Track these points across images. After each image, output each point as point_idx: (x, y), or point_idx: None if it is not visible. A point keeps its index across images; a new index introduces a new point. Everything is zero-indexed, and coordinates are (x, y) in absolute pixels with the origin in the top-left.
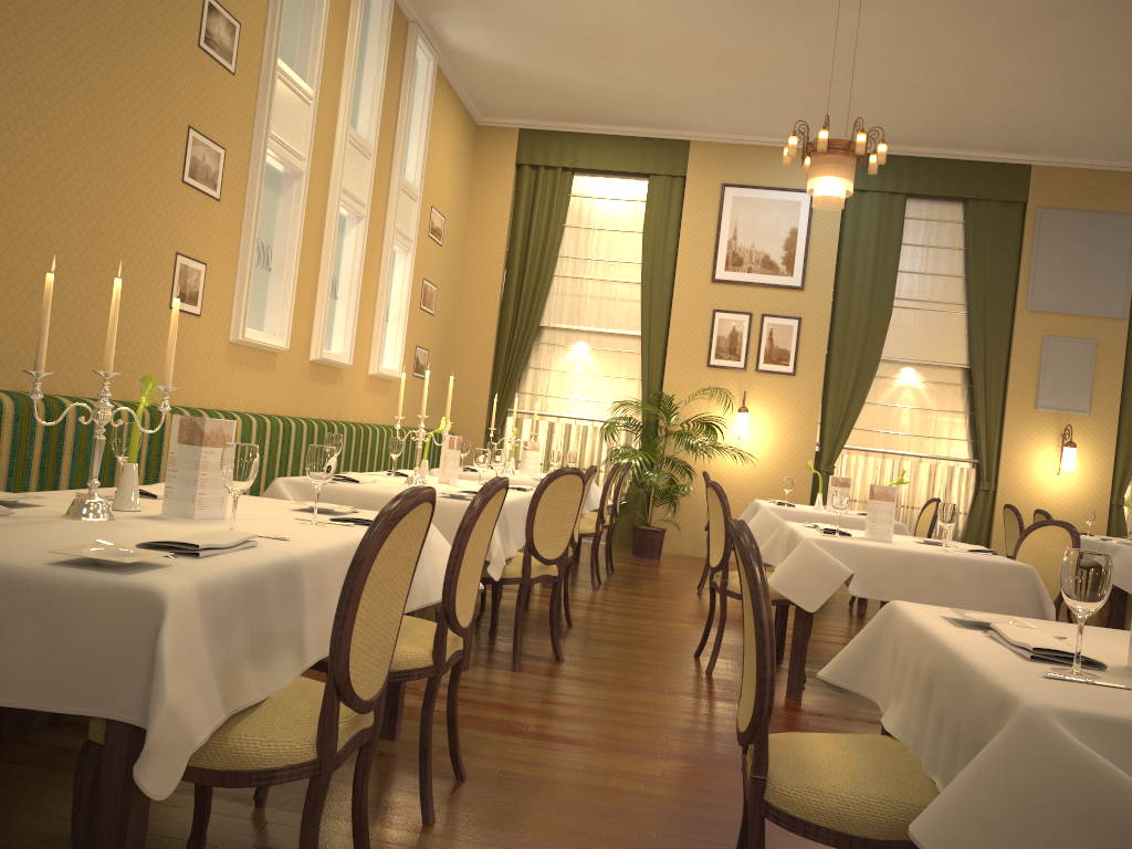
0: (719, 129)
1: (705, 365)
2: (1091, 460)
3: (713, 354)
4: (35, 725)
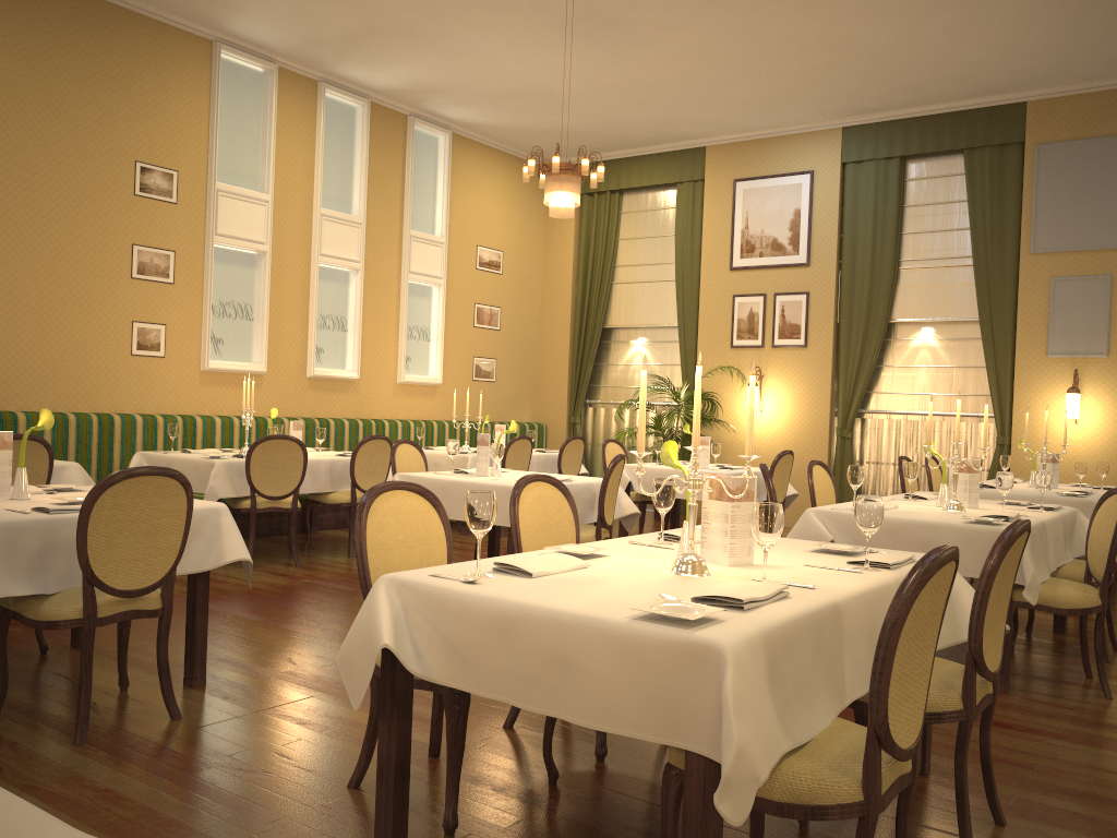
0: (722, 132)
1: (730, 346)
2: (1114, 405)
3: (735, 335)
4: None
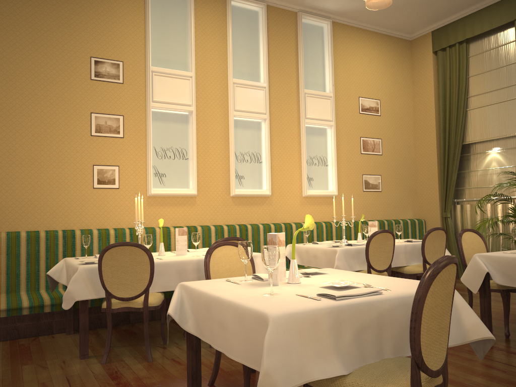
0: None
1: None
2: None
3: None
4: None
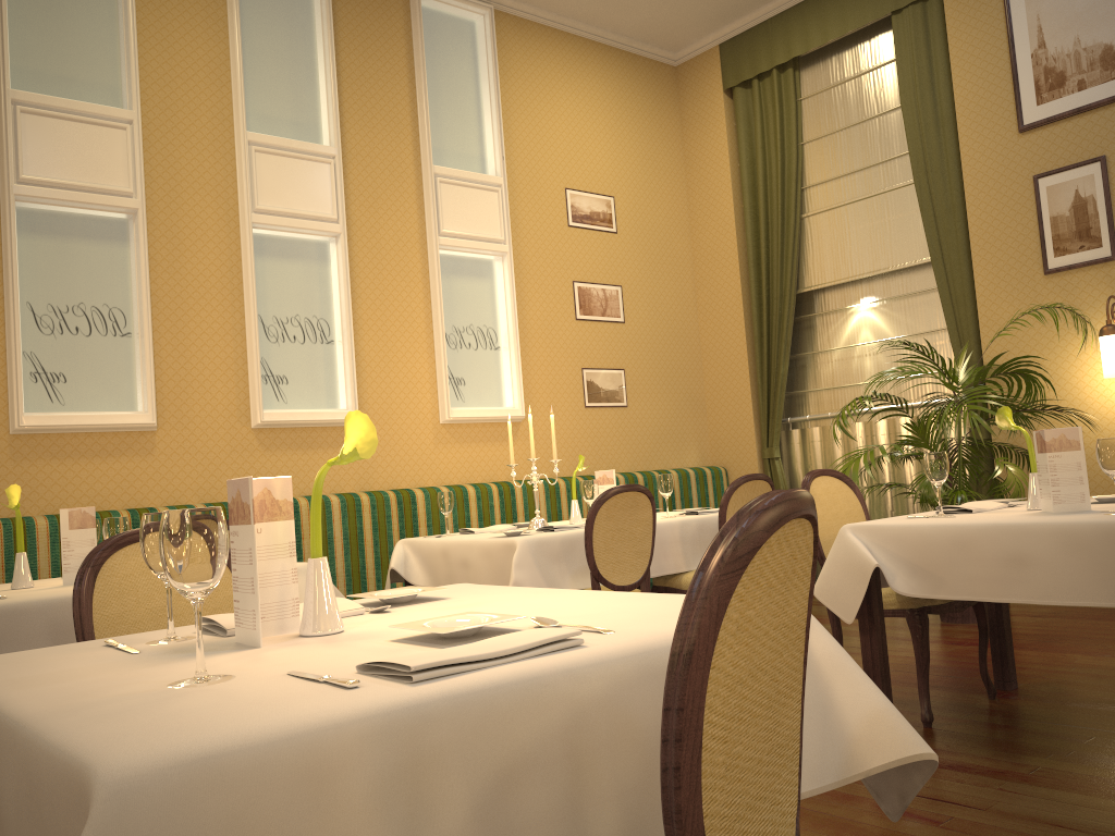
0: None
1: (1042, 273)
2: None
3: (1050, 250)
4: None
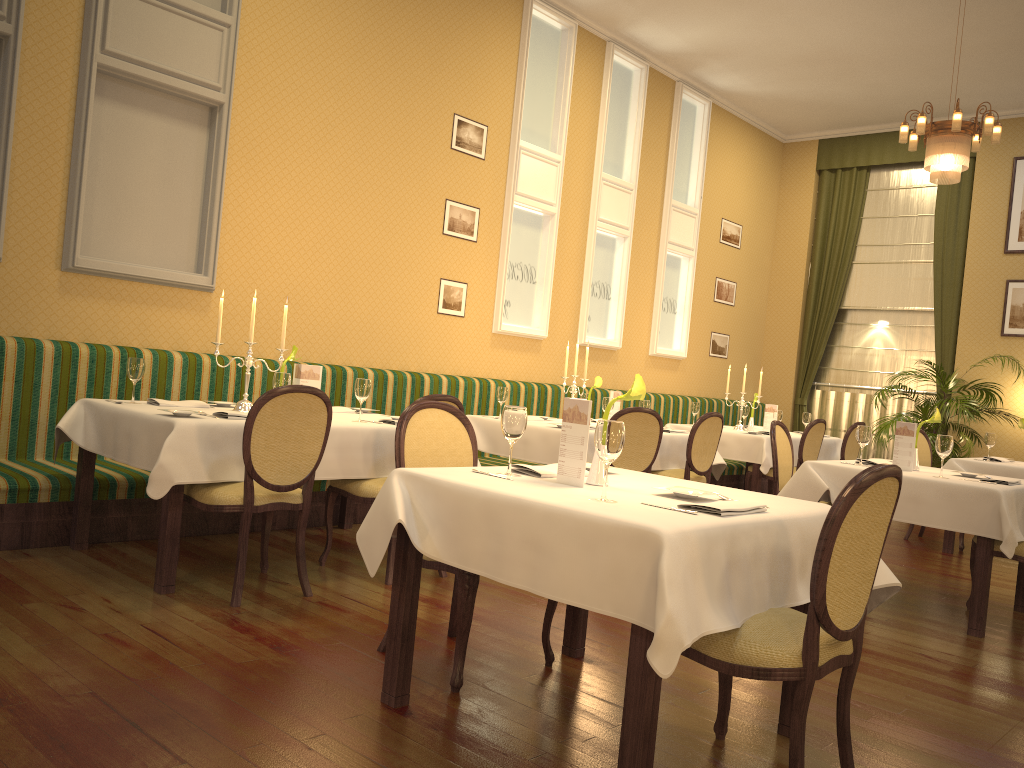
0: (1005, 107)
1: (999, 334)
2: None
3: (1007, 323)
4: (276, 528)
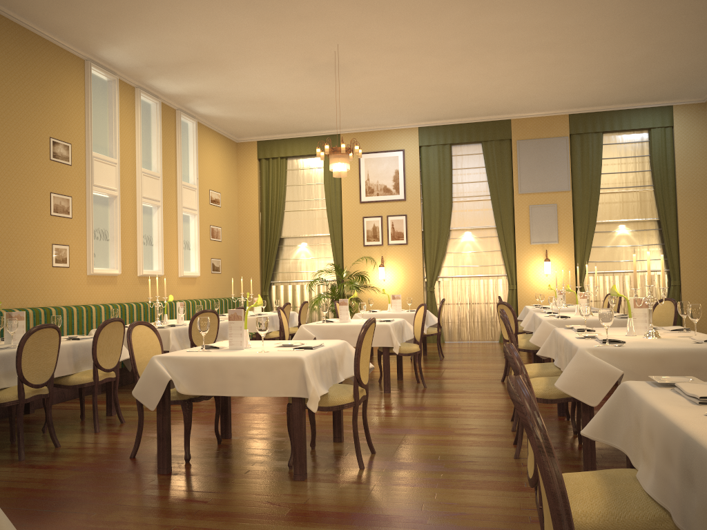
0: (351, 126)
1: (363, 245)
2: (563, 266)
3: (366, 239)
4: None
